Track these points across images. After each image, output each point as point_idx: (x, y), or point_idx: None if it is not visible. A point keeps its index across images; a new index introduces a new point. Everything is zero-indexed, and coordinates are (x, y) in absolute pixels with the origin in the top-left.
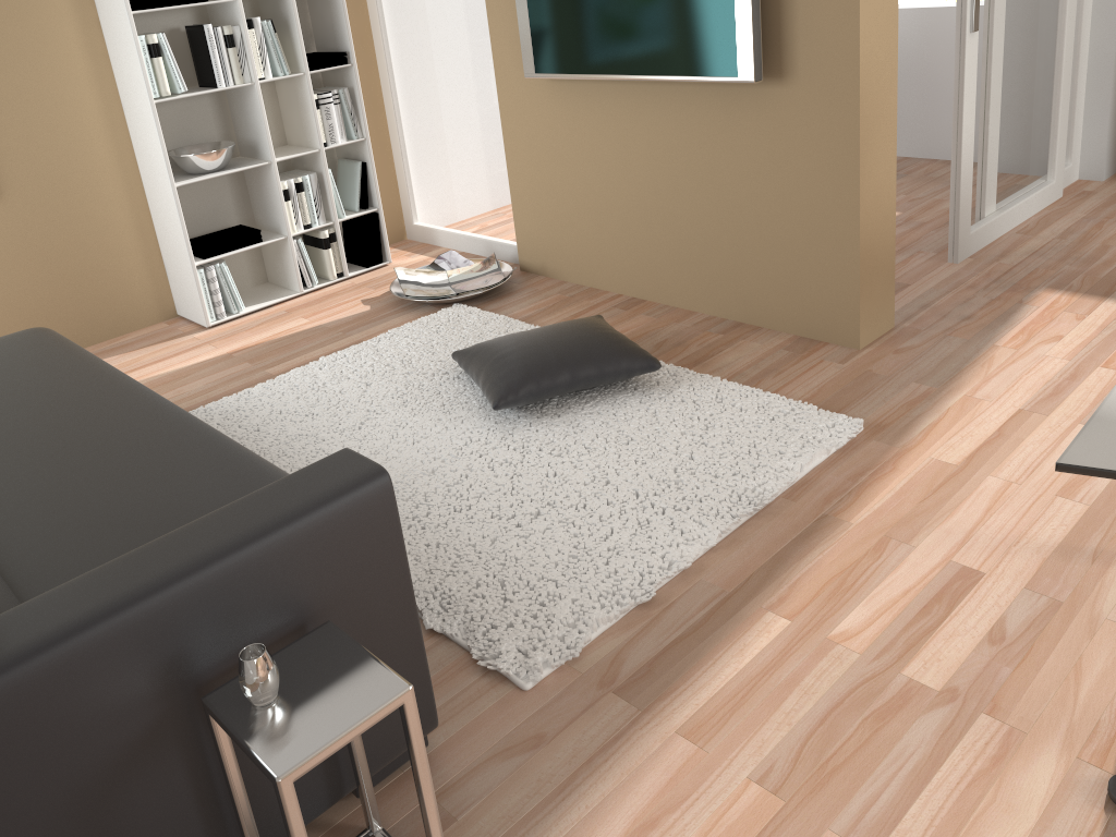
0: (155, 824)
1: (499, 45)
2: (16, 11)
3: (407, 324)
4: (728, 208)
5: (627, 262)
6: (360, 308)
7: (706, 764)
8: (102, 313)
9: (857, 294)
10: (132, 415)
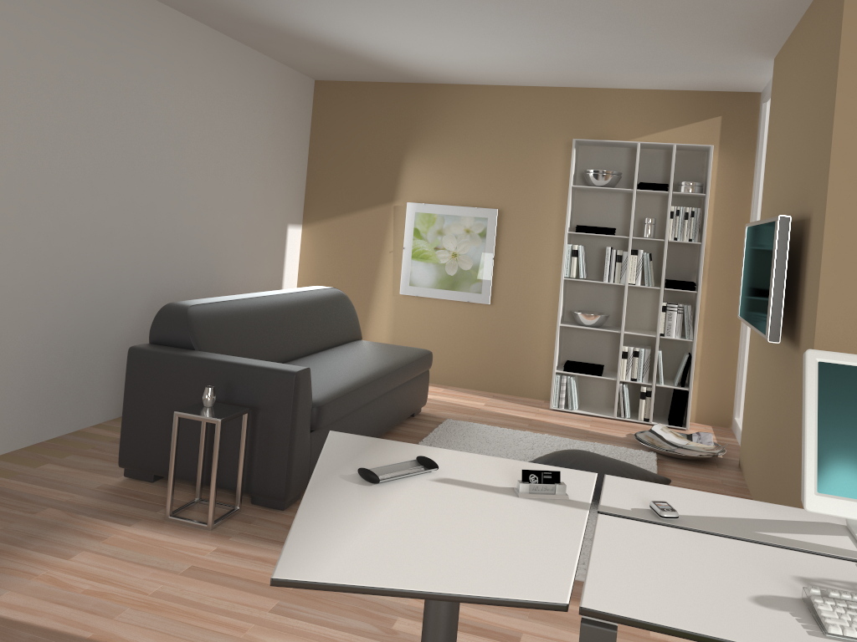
0: (187, 436)
1: None
2: (531, 222)
3: (610, 445)
4: (778, 443)
5: (756, 473)
6: (619, 434)
7: None
8: (516, 380)
9: None
10: (363, 369)
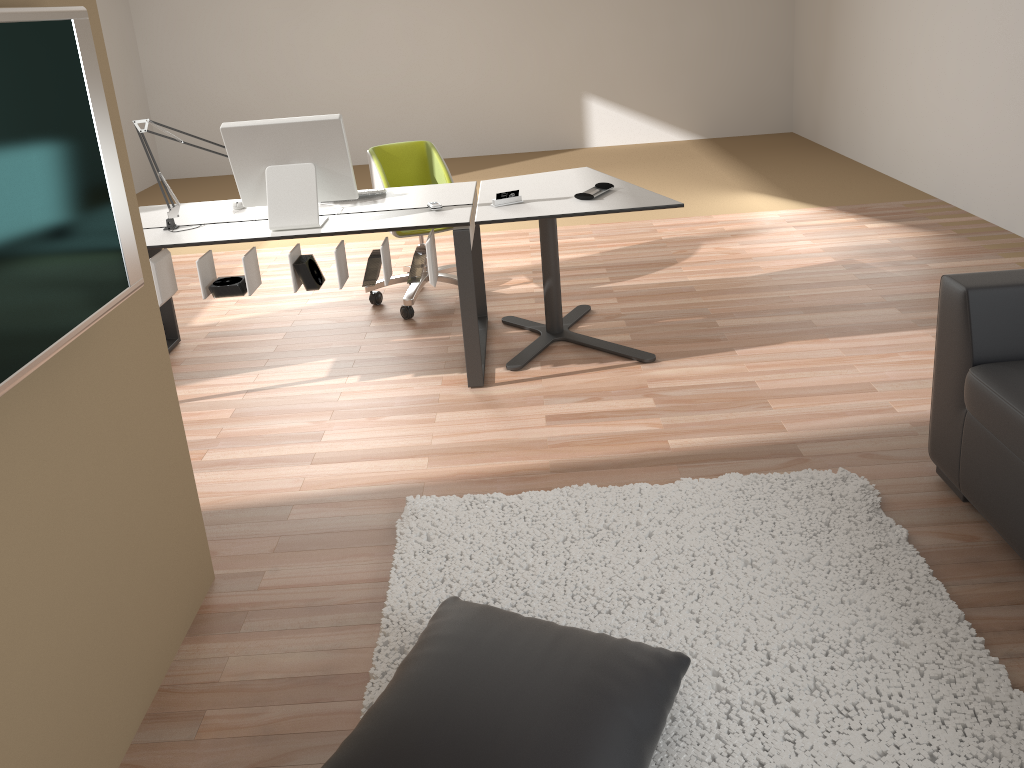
0: None
1: None
2: None
3: None
4: (91, 552)
5: None
6: None
7: (785, 418)
8: None
9: (200, 514)
10: None
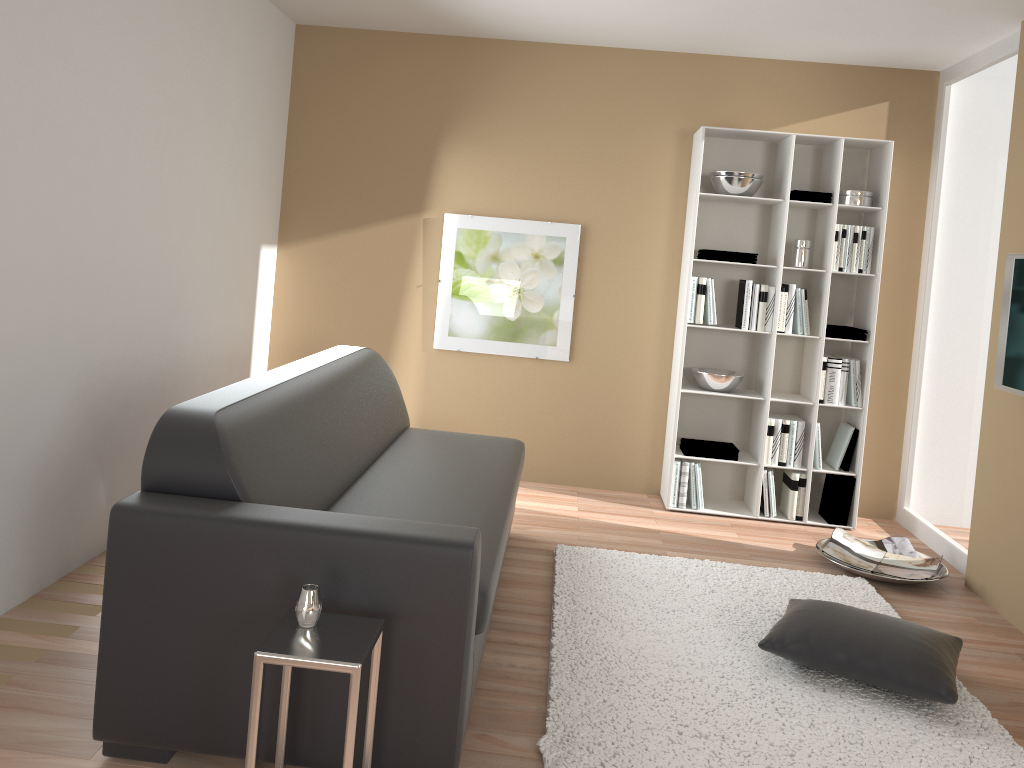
0: (246, 675)
1: (993, 354)
2: (628, 244)
3: (799, 570)
4: None
5: None
6: (785, 547)
7: None
8: (606, 467)
9: None
10: (478, 493)
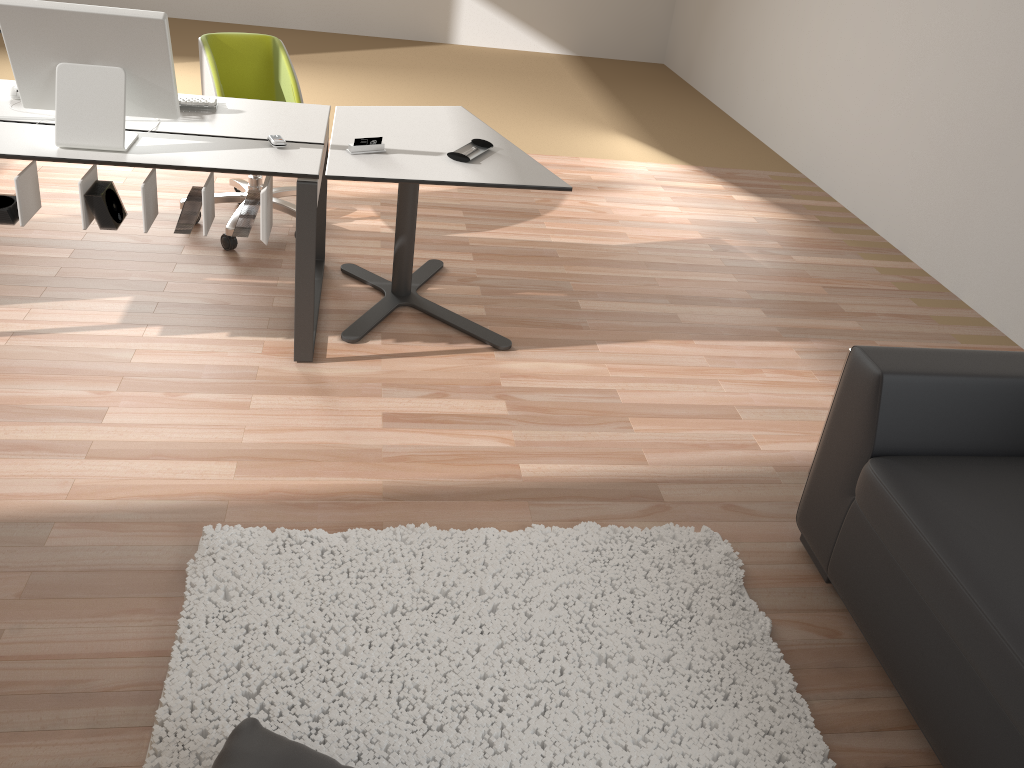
0: None
1: None
2: None
3: None
4: None
5: None
6: None
7: (647, 446)
8: None
9: None
10: None
